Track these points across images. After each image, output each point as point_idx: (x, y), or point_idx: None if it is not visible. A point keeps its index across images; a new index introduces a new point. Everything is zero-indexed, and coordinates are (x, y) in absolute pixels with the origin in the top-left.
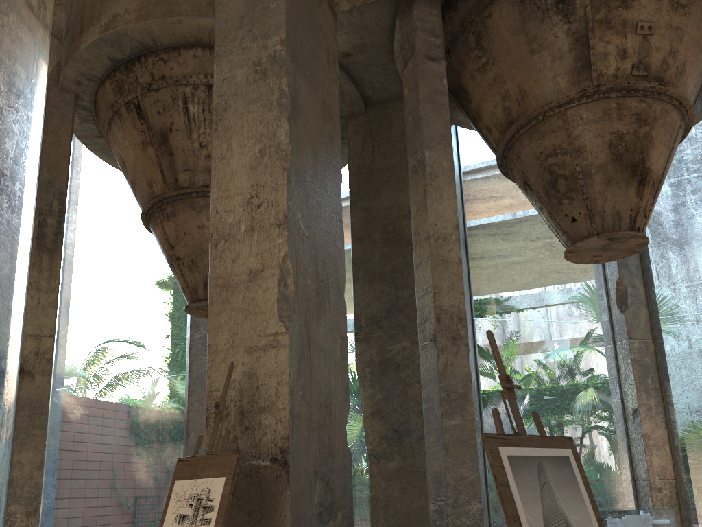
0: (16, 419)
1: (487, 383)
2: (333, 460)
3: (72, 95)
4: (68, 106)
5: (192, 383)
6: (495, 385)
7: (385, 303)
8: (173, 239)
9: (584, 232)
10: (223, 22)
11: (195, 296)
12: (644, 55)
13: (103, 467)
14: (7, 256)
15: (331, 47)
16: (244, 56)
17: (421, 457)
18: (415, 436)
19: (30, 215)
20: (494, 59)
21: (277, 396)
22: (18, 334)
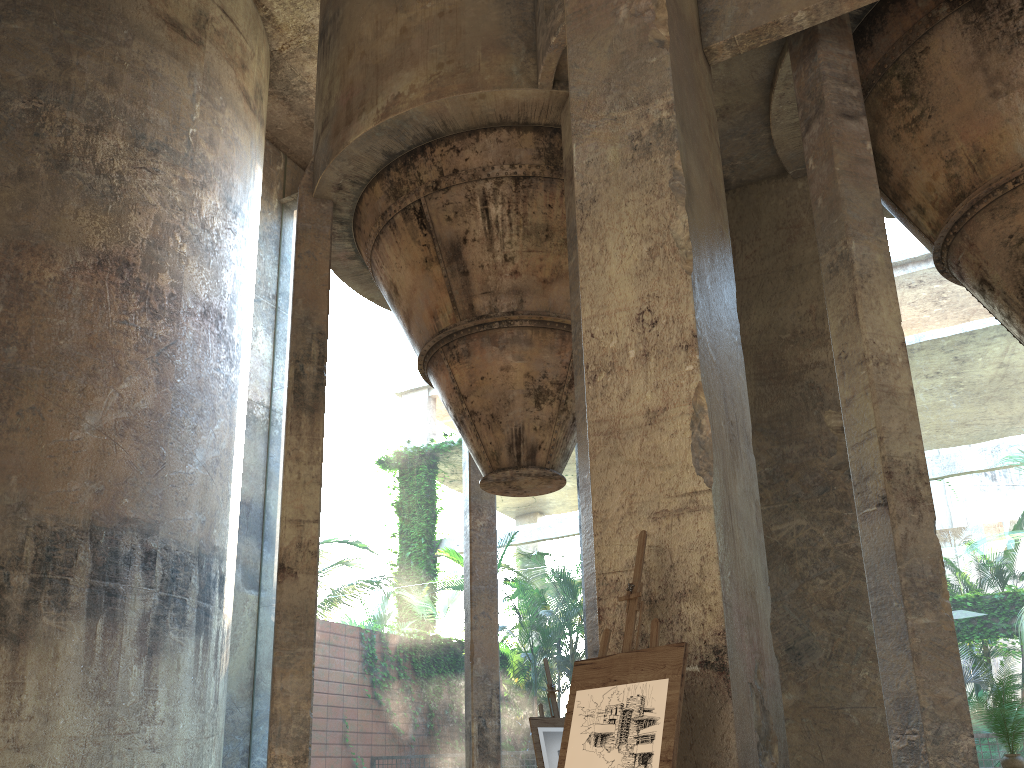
0: (276, 632)
1: None
2: (763, 671)
3: (329, 205)
4: (324, 219)
5: (476, 589)
6: None
7: (765, 465)
8: (465, 387)
9: None
10: (581, 89)
11: (495, 464)
12: None
13: None
14: (226, 423)
15: (710, 110)
16: (615, 129)
17: (831, 686)
18: (819, 655)
19: (247, 369)
20: (933, 110)
21: (702, 576)
22: (236, 528)
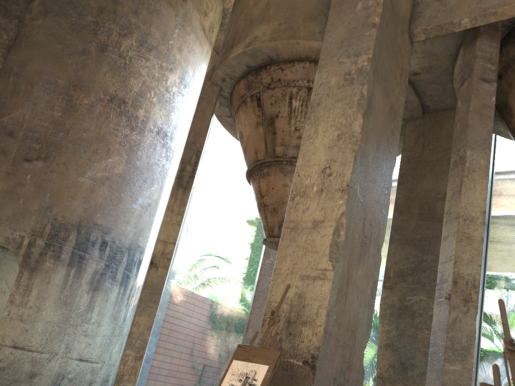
0: (141, 294)
1: (484, 343)
2: (350, 373)
3: (218, 88)
4: (214, 95)
5: (257, 294)
6: (491, 346)
7: (412, 263)
8: (264, 191)
9: None
10: (328, 44)
11: (271, 233)
12: None
13: (188, 339)
14: (158, 187)
15: (405, 66)
16: (339, 68)
17: None
18: (417, 371)
19: (177, 163)
20: None
21: (316, 315)
22: (154, 239)
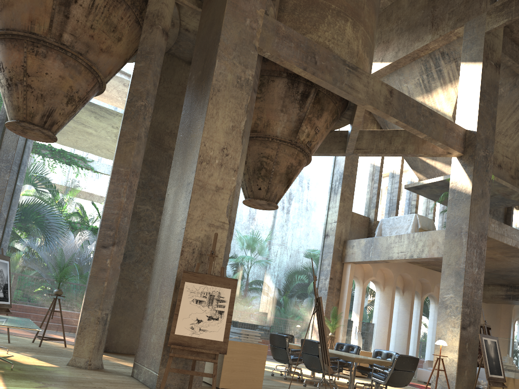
0: None
1: None
2: None
3: None
4: None
5: None
6: None
7: (143, 179)
8: (32, 70)
9: (261, 196)
10: (225, 38)
11: (29, 119)
12: (312, 139)
13: None
14: None
15: None
16: (233, 68)
17: (133, 272)
18: (133, 260)
19: None
20: (264, 100)
21: (219, 251)
22: None
